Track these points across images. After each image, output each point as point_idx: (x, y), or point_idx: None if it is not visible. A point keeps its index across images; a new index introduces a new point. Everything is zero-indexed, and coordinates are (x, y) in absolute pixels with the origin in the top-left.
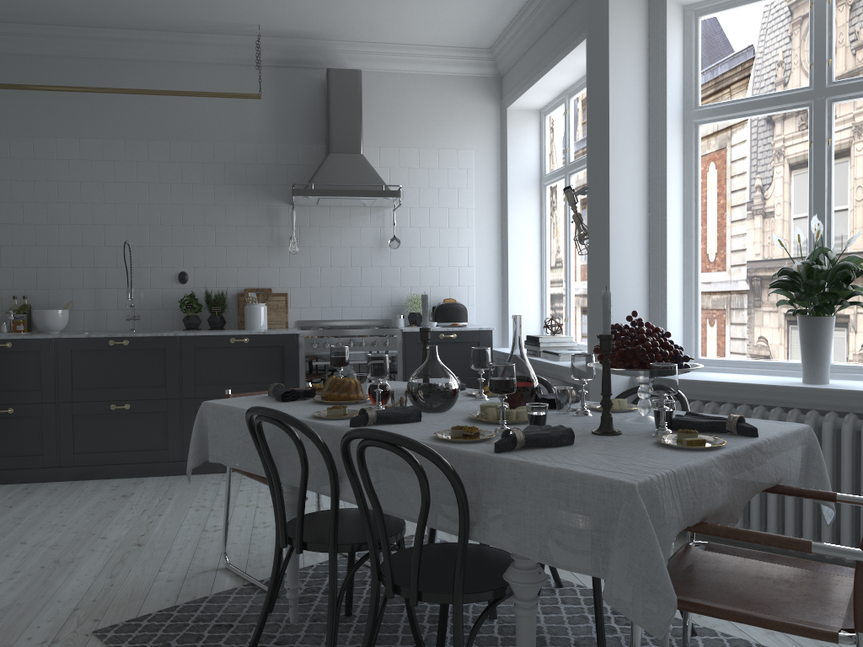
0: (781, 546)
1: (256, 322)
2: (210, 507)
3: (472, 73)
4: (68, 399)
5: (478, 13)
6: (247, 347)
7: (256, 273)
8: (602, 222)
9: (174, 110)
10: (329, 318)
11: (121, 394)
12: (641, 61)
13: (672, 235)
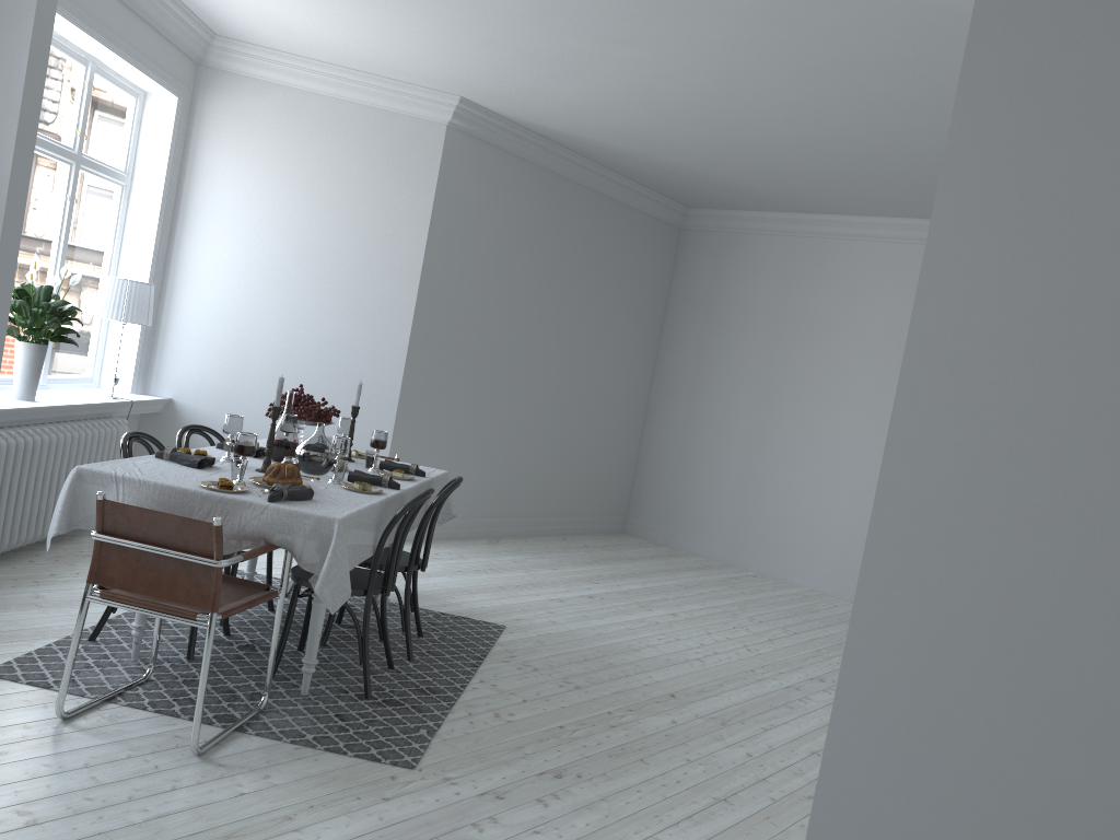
0: None
1: None
2: None
3: None
4: None
5: None
6: None
7: None
8: (13, 243)
9: None
10: None
11: None
12: None
13: None
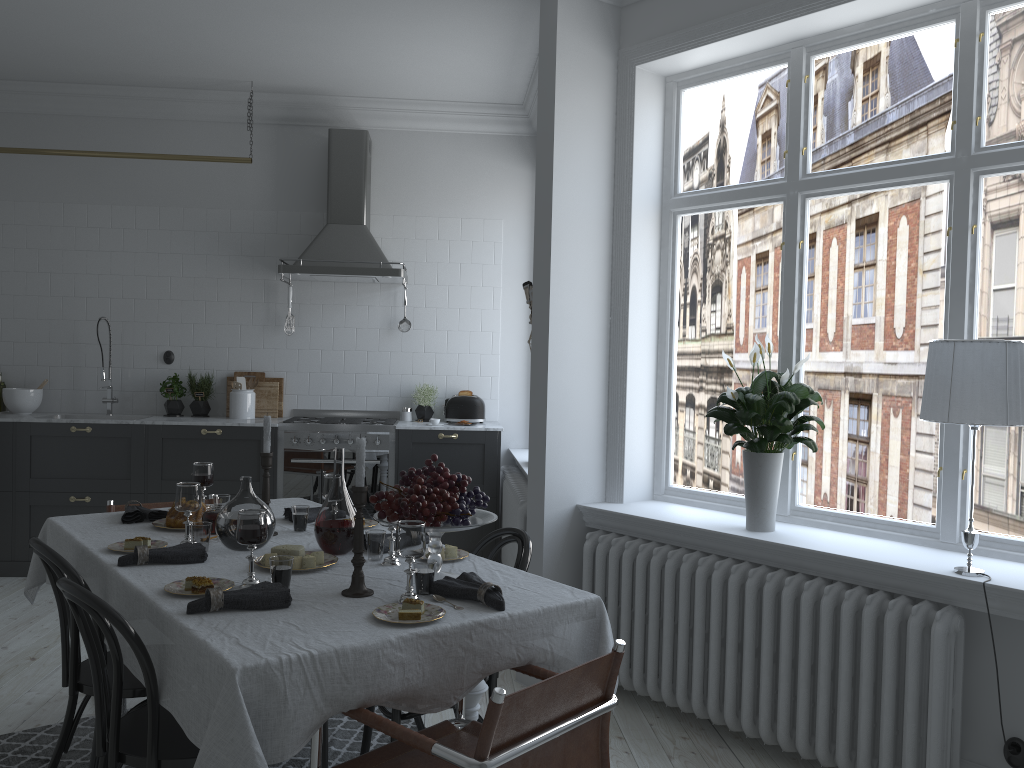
0: (410, 744)
1: (240, 410)
2: None
3: (504, 132)
4: (26, 488)
5: (488, 70)
6: (220, 439)
7: (249, 354)
8: (542, 328)
9: (165, 173)
10: (329, 407)
11: (82, 486)
12: (604, 143)
13: (638, 343)
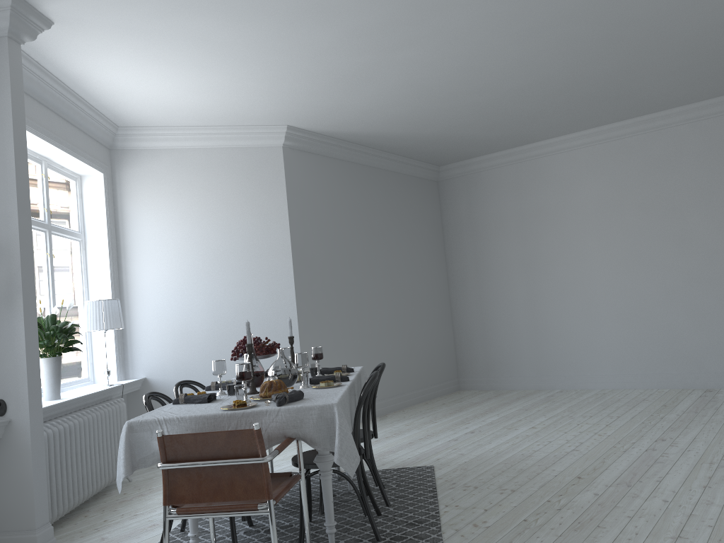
0: None
1: None
2: None
3: None
4: None
5: None
6: None
7: None
8: (30, 281)
9: None
10: None
11: None
12: None
13: None
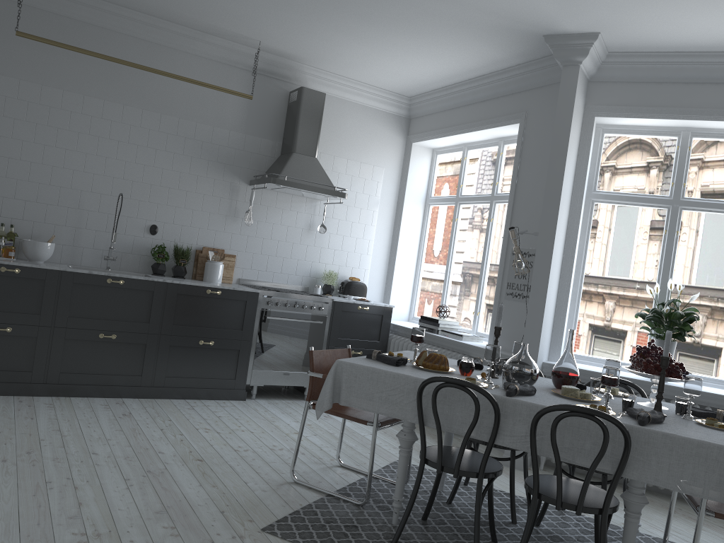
0: None
1: (216, 276)
2: (214, 430)
3: (392, 111)
4: (63, 325)
5: (426, 77)
6: (218, 298)
7: (213, 235)
8: (545, 259)
9: (168, 89)
10: (263, 279)
11: (110, 325)
12: (575, 156)
13: (573, 271)
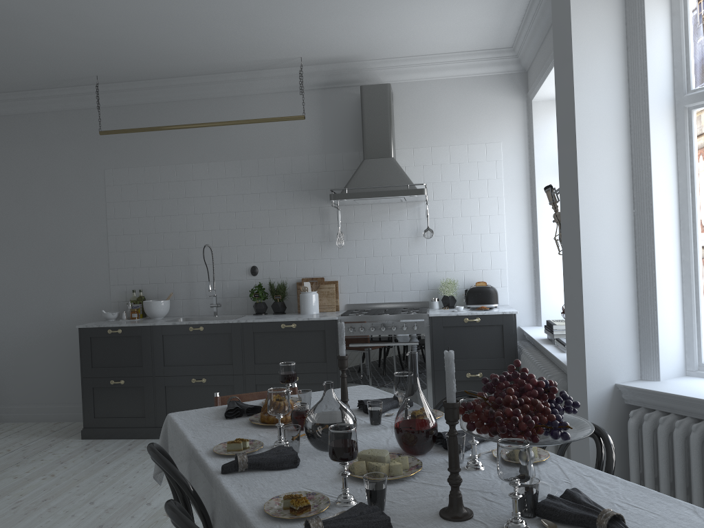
0: None
1: (308, 307)
2: None
3: (497, 72)
4: (161, 374)
5: (486, 19)
6: (295, 331)
7: (311, 264)
8: (573, 225)
9: (243, 135)
10: (373, 301)
11: (199, 370)
12: (617, 51)
13: (663, 231)
